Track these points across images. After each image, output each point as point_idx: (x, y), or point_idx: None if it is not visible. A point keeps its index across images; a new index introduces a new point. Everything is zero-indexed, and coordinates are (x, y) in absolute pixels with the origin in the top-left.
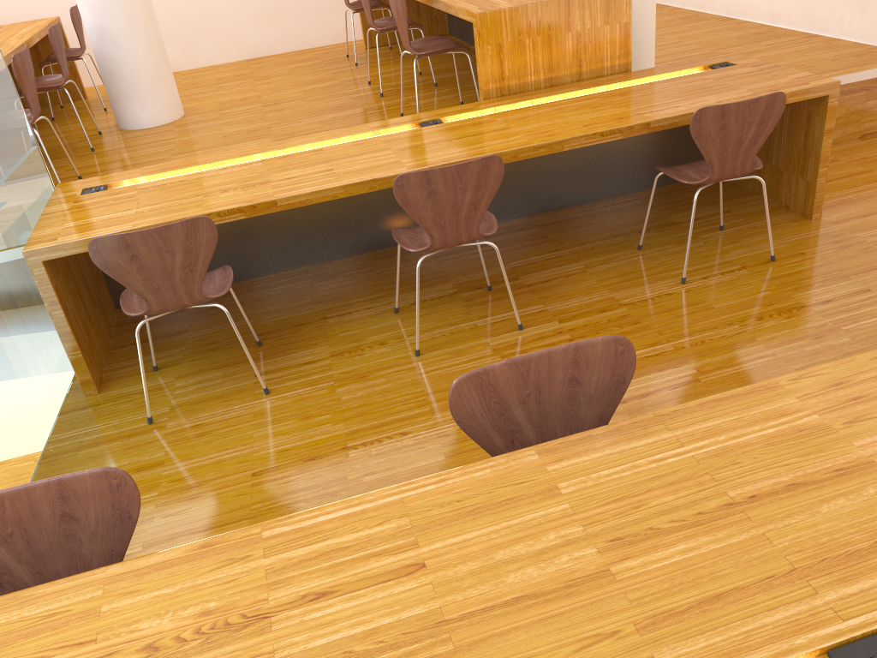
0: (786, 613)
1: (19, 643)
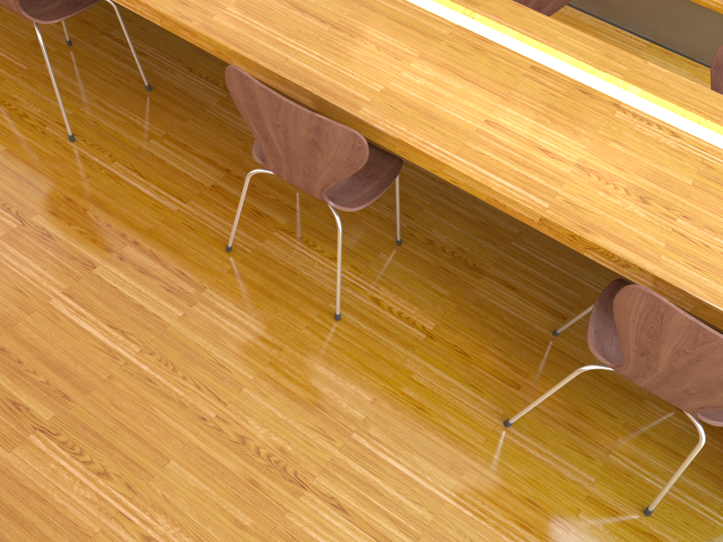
0: (390, 5)
1: (718, 265)
